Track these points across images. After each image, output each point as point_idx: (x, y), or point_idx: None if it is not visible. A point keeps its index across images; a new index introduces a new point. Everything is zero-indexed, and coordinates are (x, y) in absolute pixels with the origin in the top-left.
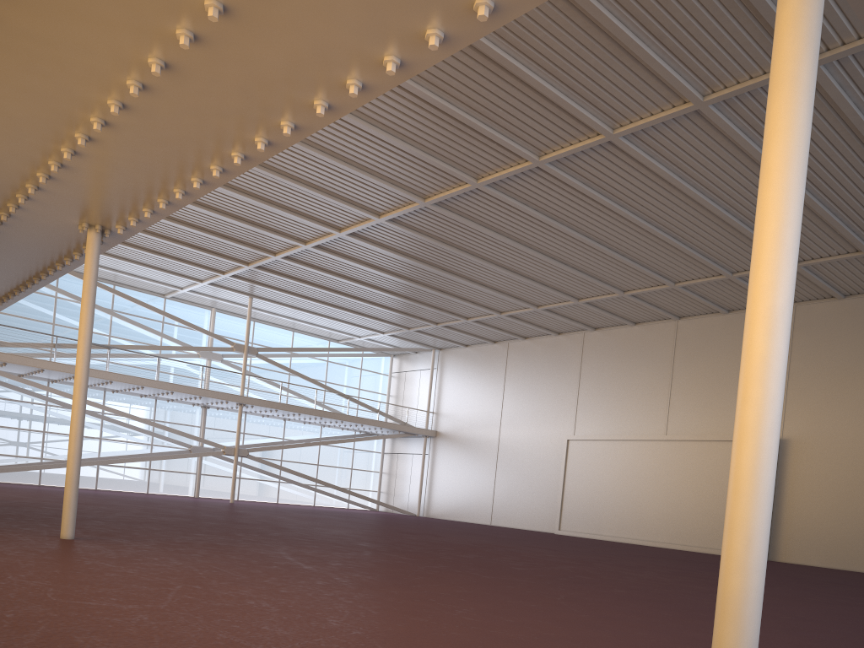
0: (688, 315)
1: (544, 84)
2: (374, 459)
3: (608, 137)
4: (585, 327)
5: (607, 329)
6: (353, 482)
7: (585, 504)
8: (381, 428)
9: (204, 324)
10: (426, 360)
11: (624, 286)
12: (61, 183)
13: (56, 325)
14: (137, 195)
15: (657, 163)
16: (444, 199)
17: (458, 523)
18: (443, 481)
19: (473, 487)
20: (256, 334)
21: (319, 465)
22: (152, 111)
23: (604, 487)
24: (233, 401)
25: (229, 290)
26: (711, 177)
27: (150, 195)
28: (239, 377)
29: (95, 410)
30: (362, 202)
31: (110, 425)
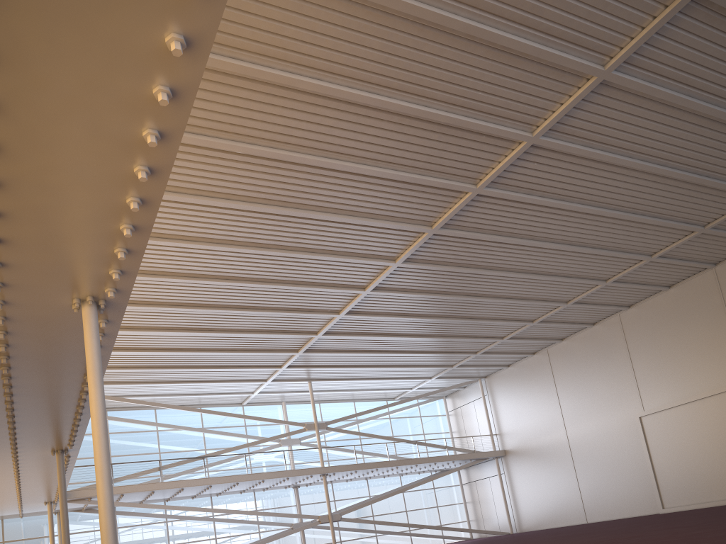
0: (723, 258)
1: (518, 39)
2: (455, 492)
3: (601, 77)
4: (619, 308)
5: (641, 302)
6: (442, 518)
7: (682, 474)
8: (453, 461)
9: (279, 417)
10: (475, 391)
11: (650, 249)
12: (15, 245)
13: (161, 453)
14: (96, 230)
15: (660, 87)
16: (449, 218)
17: (555, 529)
18: (525, 494)
19: (557, 491)
20: (324, 413)
21: (407, 511)
22: (20, 46)
23: (698, 451)
24: (316, 473)
25: (290, 381)
26: (725, 81)
27: (109, 223)
28: (318, 453)
29: (206, 515)
30: (375, 252)
31: (221, 524)
